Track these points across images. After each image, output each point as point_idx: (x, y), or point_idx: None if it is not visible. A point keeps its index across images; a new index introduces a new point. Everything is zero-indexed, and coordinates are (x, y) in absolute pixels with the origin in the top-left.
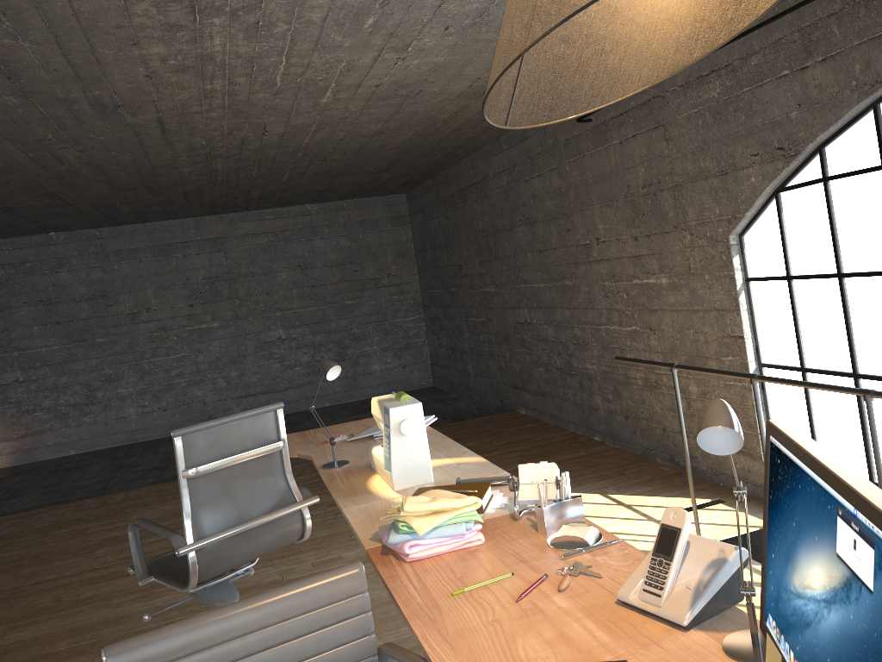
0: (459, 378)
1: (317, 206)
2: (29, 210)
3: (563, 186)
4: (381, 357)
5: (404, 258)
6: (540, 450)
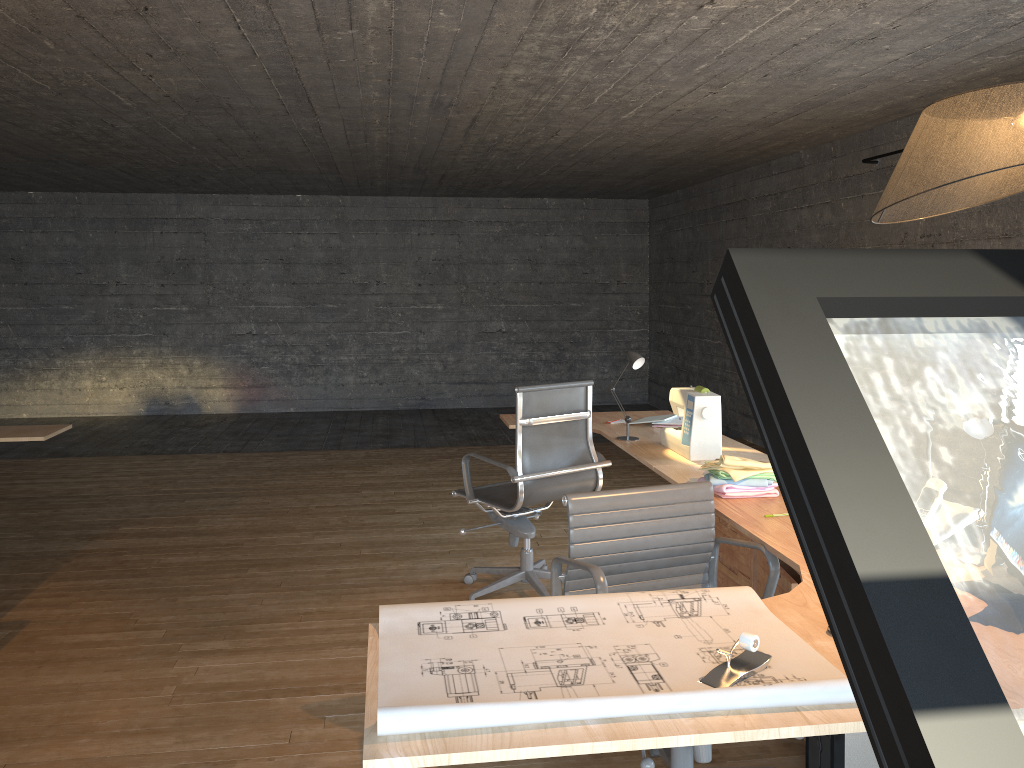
0: None
1: (555, 201)
2: (301, 174)
3: (835, 222)
4: (599, 365)
5: (637, 267)
6: None
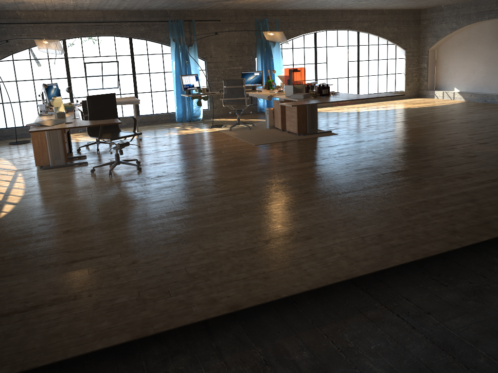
0: None
1: None
2: None
3: None
4: None
5: None
6: None
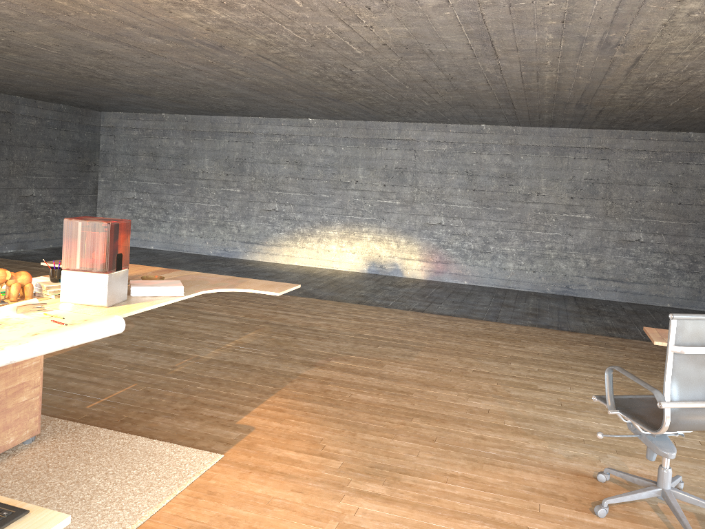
0: None
1: (700, 135)
2: (484, 108)
3: None
4: None
5: None
6: None
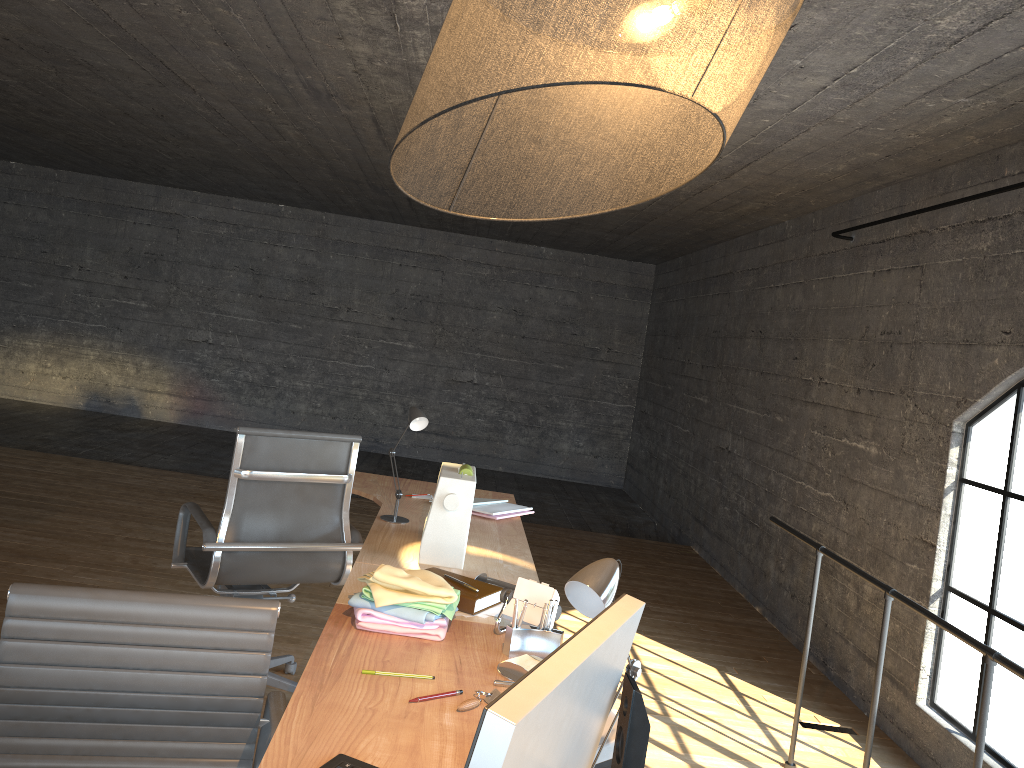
0: (648, 490)
1: (553, 252)
2: (258, 176)
3: (804, 306)
4: (574, 437)
5: (632, 336)
6: (686, 598)
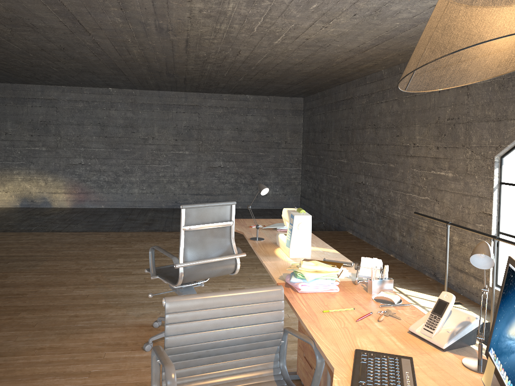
0: (316, 207)
1: (252, 97)
2: (104, 75)
3: (399, 110)
4: (273, 187)
5: (296, 134)
6: (358, 255)
